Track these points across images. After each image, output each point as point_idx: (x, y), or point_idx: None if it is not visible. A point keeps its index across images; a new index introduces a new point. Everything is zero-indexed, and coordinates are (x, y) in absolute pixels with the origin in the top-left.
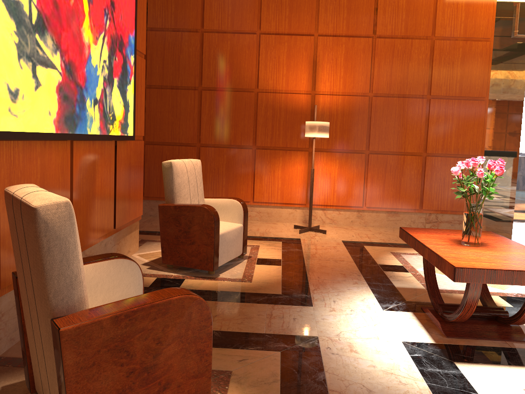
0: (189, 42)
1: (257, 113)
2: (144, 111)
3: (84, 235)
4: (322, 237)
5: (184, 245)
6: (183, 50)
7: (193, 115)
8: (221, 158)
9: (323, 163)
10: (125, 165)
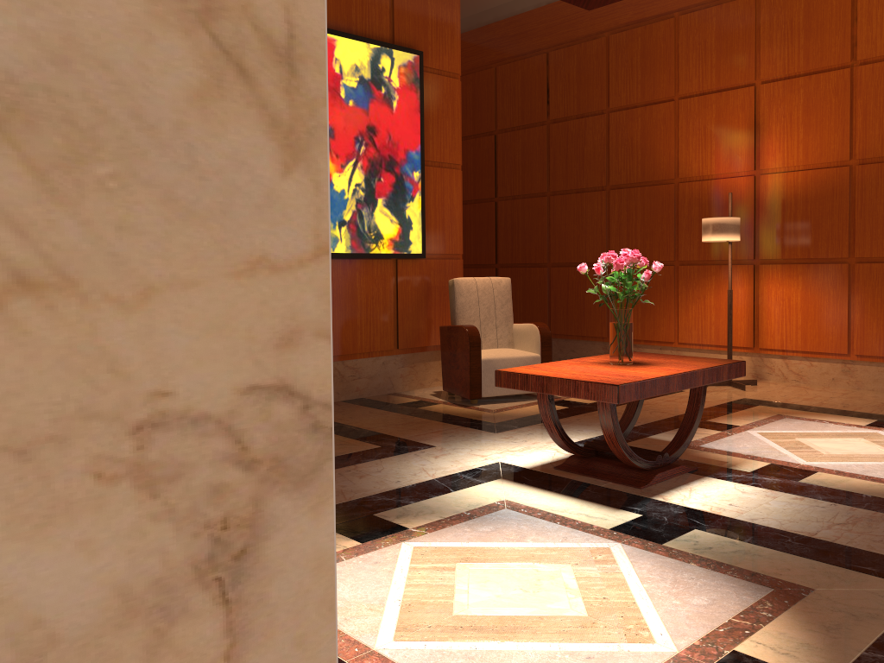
0: (593, 129)
1: (678, 213)
2: (460, 226)
3: (338, 346)
4: (724, 393)
5: (453, 370)
6: (587, 141)
7: (600, 225)
8: (634, 281)
9: (776, 282)
10: (418, 285)
